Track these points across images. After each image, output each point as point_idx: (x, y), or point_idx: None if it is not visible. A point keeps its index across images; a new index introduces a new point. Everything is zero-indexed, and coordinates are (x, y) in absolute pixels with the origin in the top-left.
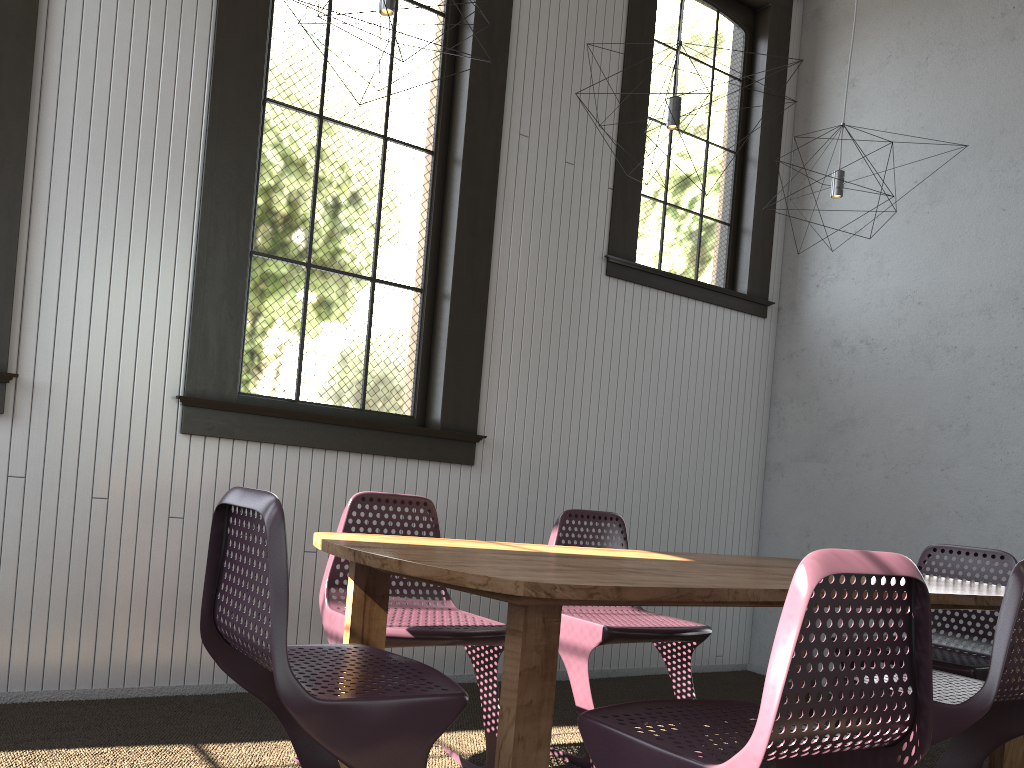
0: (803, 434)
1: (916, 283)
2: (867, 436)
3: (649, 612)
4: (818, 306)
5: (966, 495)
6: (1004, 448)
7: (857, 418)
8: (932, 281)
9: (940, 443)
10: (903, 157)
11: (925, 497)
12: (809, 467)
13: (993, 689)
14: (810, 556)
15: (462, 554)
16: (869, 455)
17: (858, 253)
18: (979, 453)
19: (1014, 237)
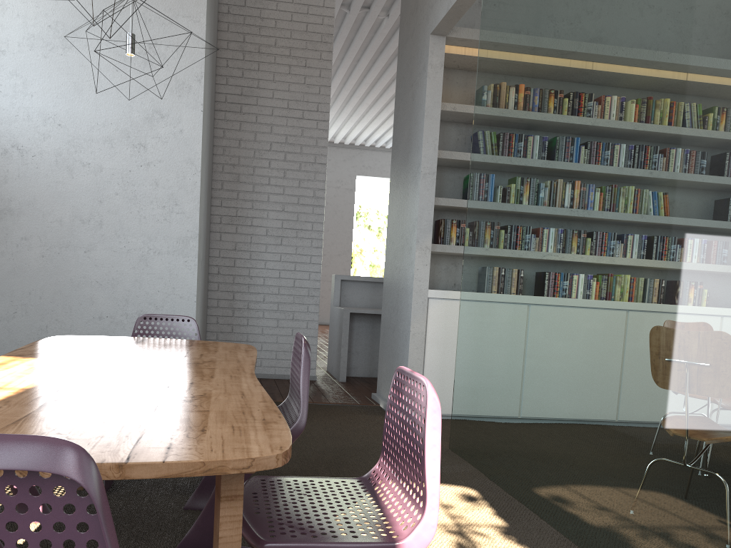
0: None
1: (56, 109)
2: (24, 224)
3: None
4: None
5: (103, 270)
6: (126, 239)
7: (15, 209)
8: (69, 110)
9: (83, 233)
10: (38, 1)
11: (74, 271)
12: None
13: (305, 417)
14: (431, 385)
15: (55, 425)
16: (27, 239)
17: (4, 71)
18: (110, 241)
19: (125, 93)
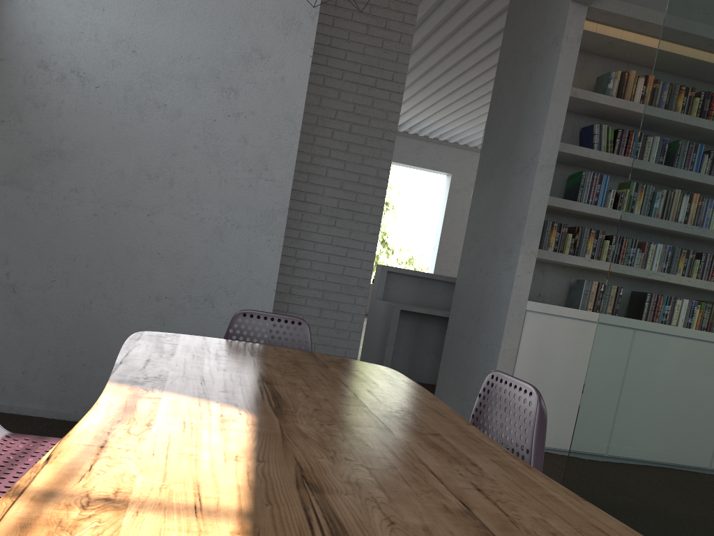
0: (2, 155)
1: (132, 30)
2: (77, 171)
3: (22, 435)
4: (22, 15)
5: (168, 240)
6: (200, 204)
7: (66, 151)
8: (147, 34)
9: (148, 191)
10: None
11: (132, 238)
12: (9, 192)
13: None
14: None
15: None
16: (78, 191)
17: None
18: (181, 205)
19: (220, 21)
